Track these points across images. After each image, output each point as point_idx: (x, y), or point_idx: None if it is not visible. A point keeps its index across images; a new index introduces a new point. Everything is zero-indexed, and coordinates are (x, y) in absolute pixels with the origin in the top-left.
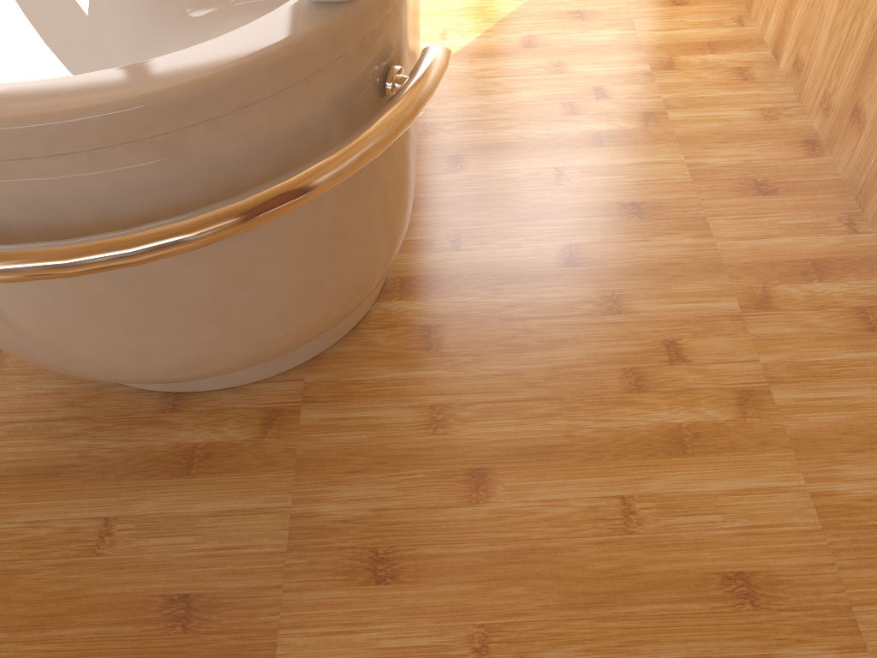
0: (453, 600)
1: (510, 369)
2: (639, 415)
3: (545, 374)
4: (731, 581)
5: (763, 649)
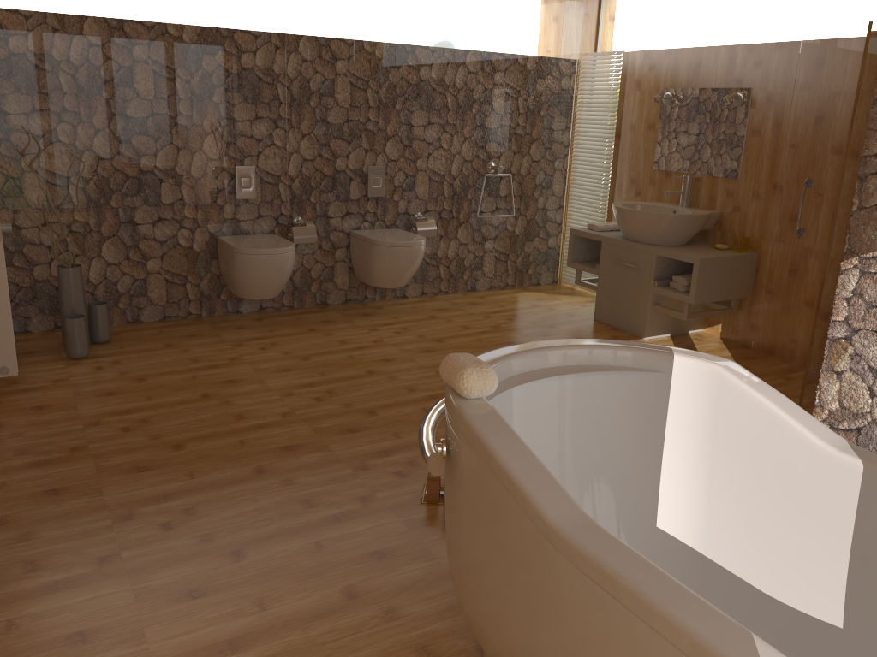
0: (339, 554)
1: (359, 651)
2: (261, 651)
3: (334, 655)
4: (200, 594)
5: (186, 577)
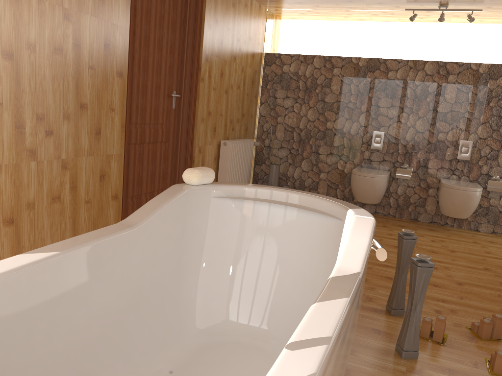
0: None
1: None
2: None
3: None
4: None
5: None
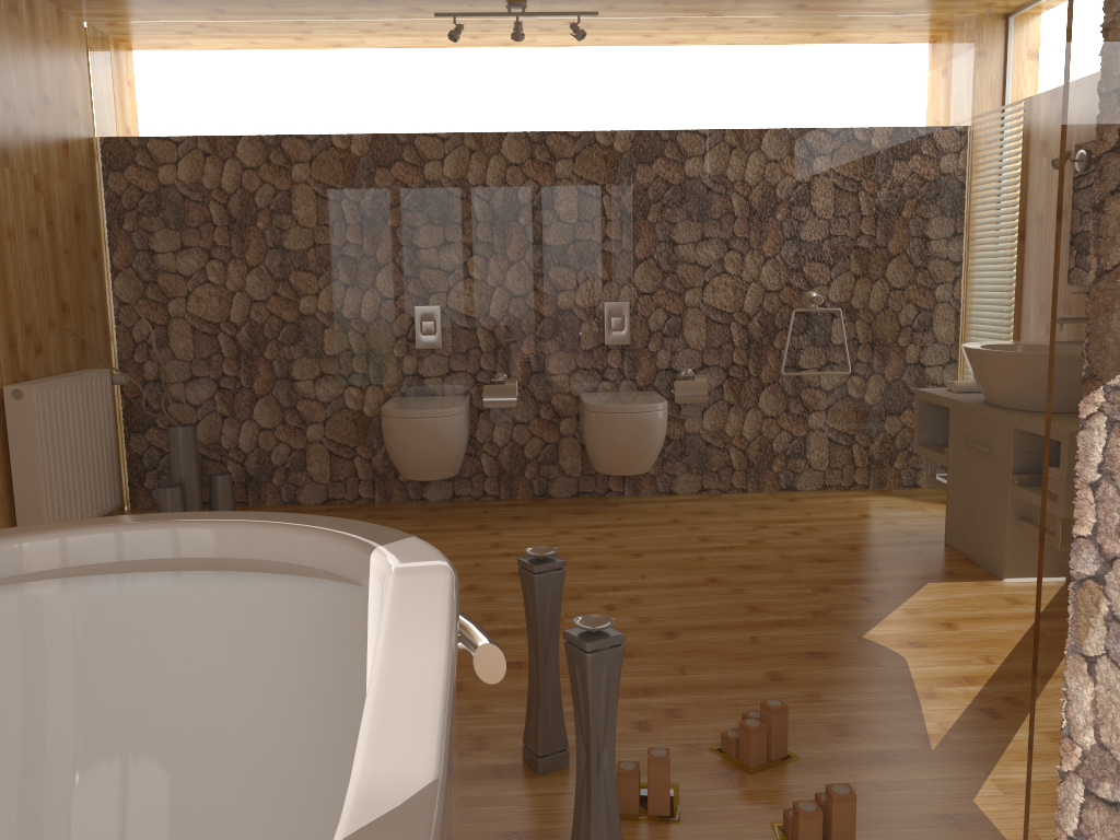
0: None
1: None
2: None
3: None
4: None
5: None
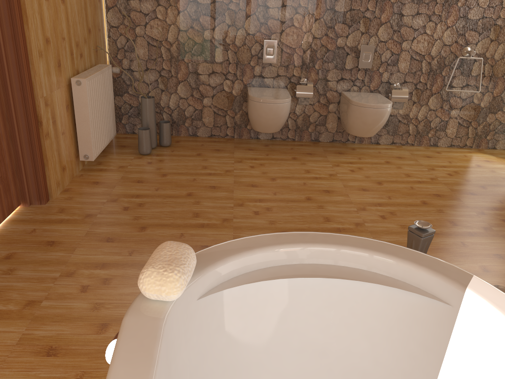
0: None
1: None
2: None
3: None
4: (54, 353)
5: (58, 335)
